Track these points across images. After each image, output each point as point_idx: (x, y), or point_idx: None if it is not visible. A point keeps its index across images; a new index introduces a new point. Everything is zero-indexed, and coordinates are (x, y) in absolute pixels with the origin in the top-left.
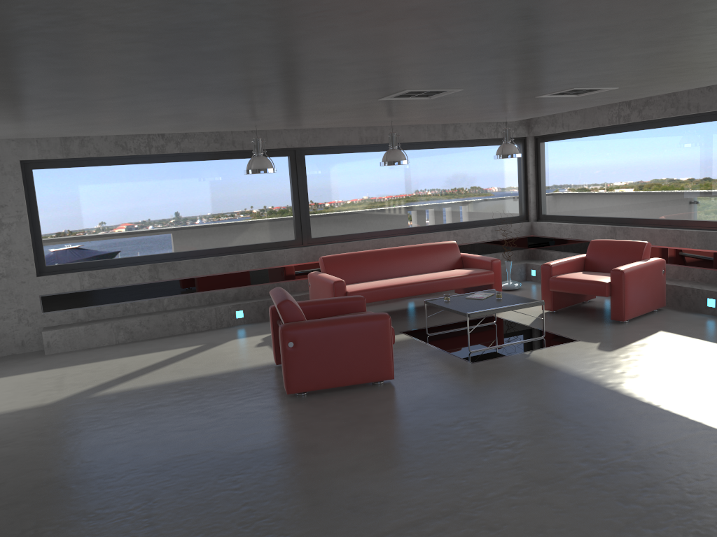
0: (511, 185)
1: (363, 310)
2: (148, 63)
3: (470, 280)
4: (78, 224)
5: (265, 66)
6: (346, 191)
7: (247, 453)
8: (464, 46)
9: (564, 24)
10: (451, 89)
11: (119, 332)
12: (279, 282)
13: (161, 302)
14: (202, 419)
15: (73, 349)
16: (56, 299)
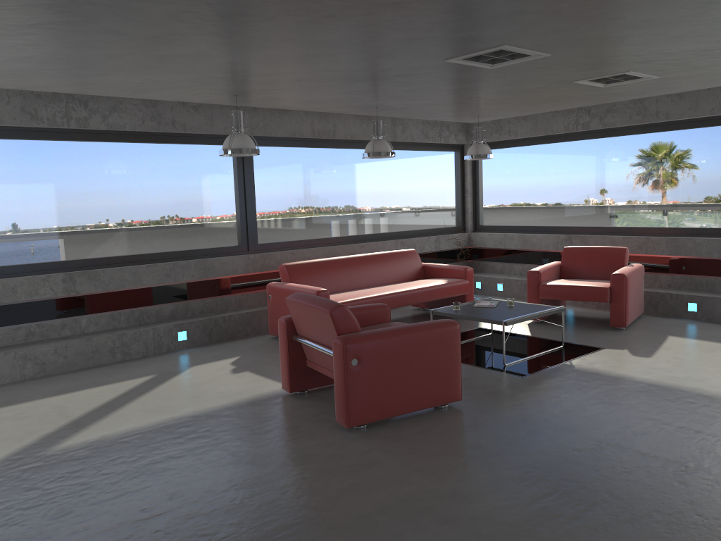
0: (450, 194)
1: (387, 321)
2: None
3: (449, 290)
4: None
5: None
6: (295, 190)
7: (374, 513)
8: None
9: None
10: (542, 52)
11: (26, 364)
12: (222, 296)
13: (78, 323)
14: (254, 471)
15: None
16: None
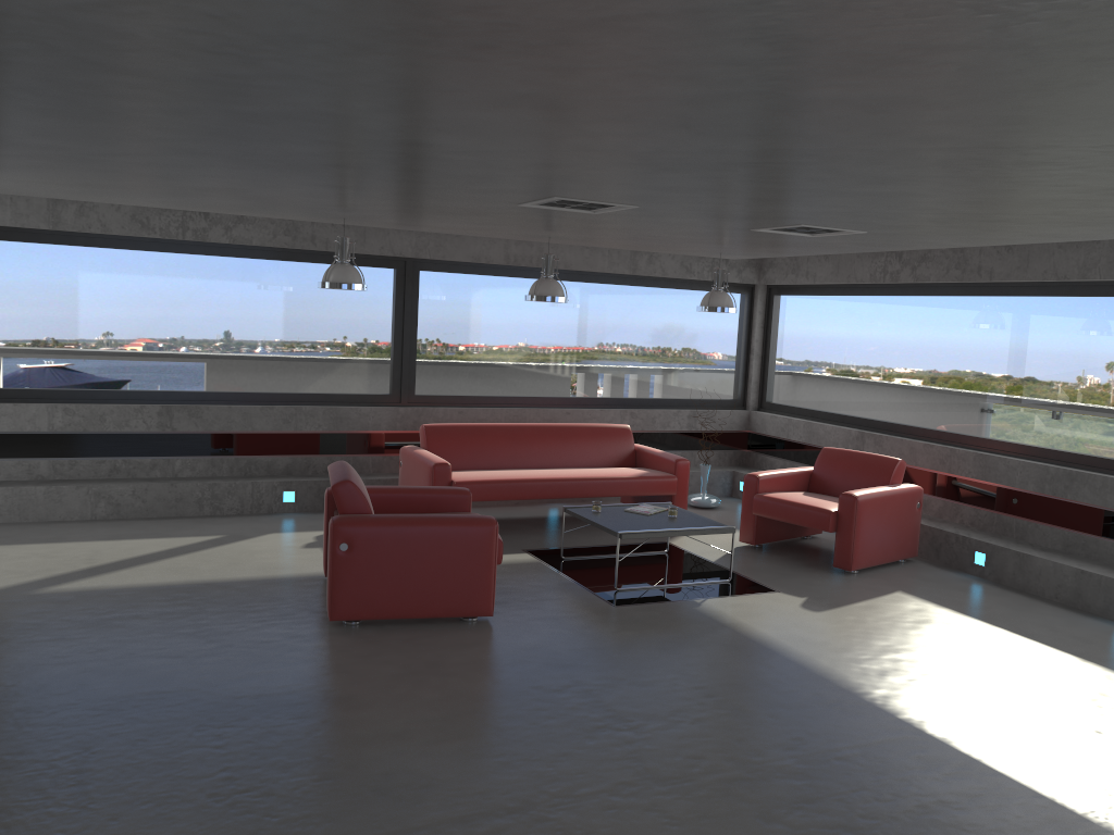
0: (725, 353)
1: (465, 510)
2: (163, 117)
3: (640, 486)
4: (58, 330)
5: (336, 141)
6: (477, 331)
7: (248, 698)
8: (616, 150)
9: (745, 140)
10: (621, 204)
11: (98, 502)
12: (356, 455)
13: (171, 464)
14: (193, 642)
15: (22, 520)
16: (7, 441)
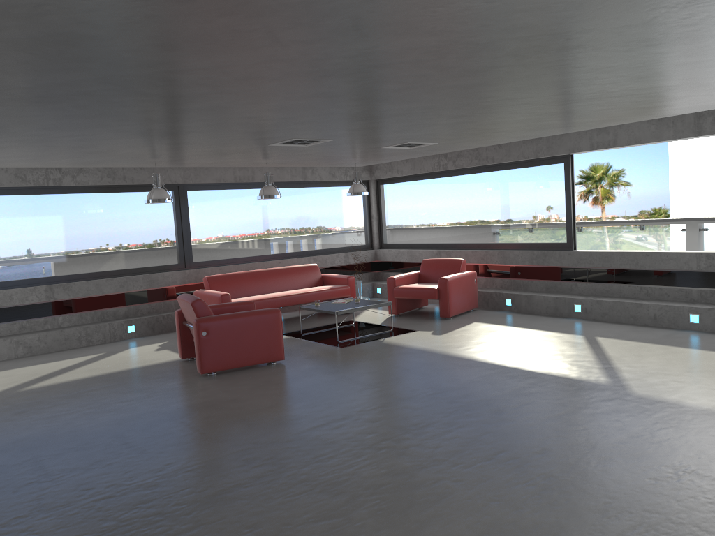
0: (358, 219)
1: None
2: (133, 114)
3: (331, 293)
4: None
5: (209, 119)
6: (223, 222)
7: (185, 407)
8: (344, 113)
9: (406, 104)
10: (325, 139)
11: (18, 347)
12: (165, 300)
13: (56, 320)
14: (134, 394)
15: None
16: None
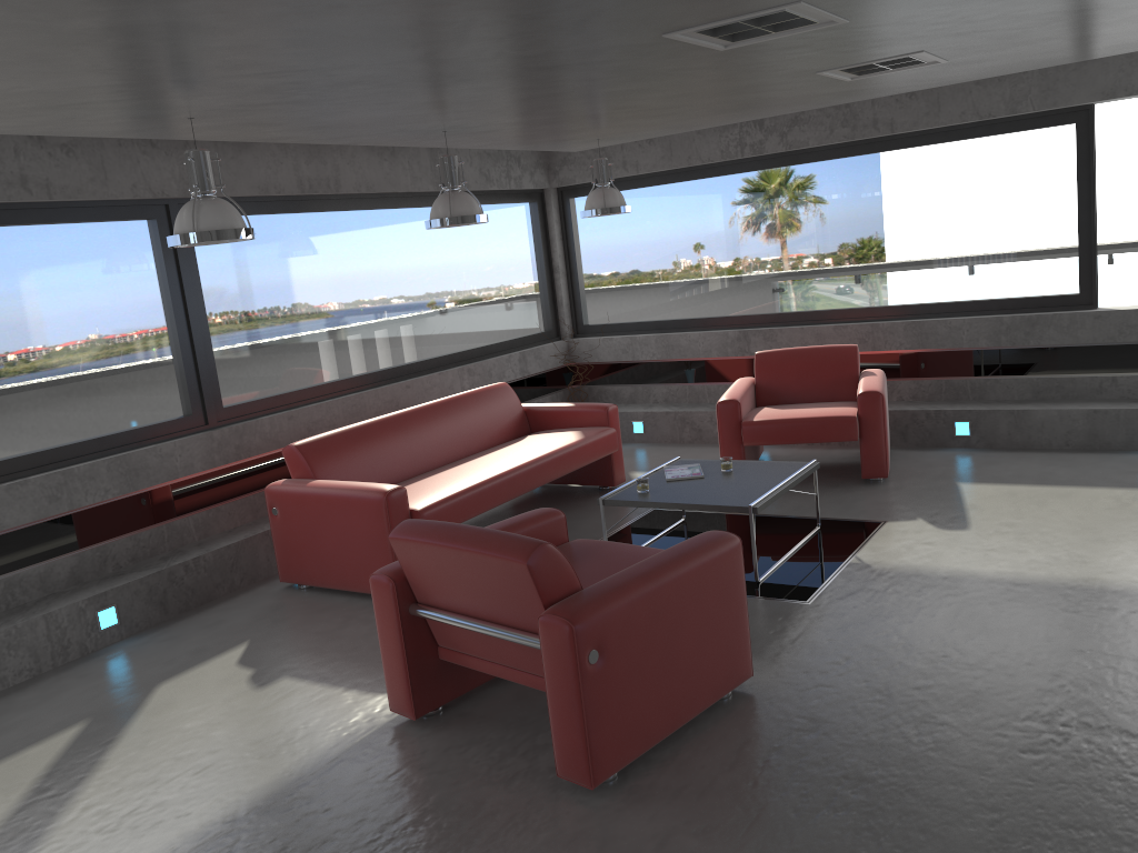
0: (531, 276)
1: (564, 540)
2: None
3: (590, 450)
4: None
5: None
6: (278, 297)
7: None
8: None
9: None
10: (842, 16)
11: None
12: (170, 520)
13: None
14: None
15: None
16: None
